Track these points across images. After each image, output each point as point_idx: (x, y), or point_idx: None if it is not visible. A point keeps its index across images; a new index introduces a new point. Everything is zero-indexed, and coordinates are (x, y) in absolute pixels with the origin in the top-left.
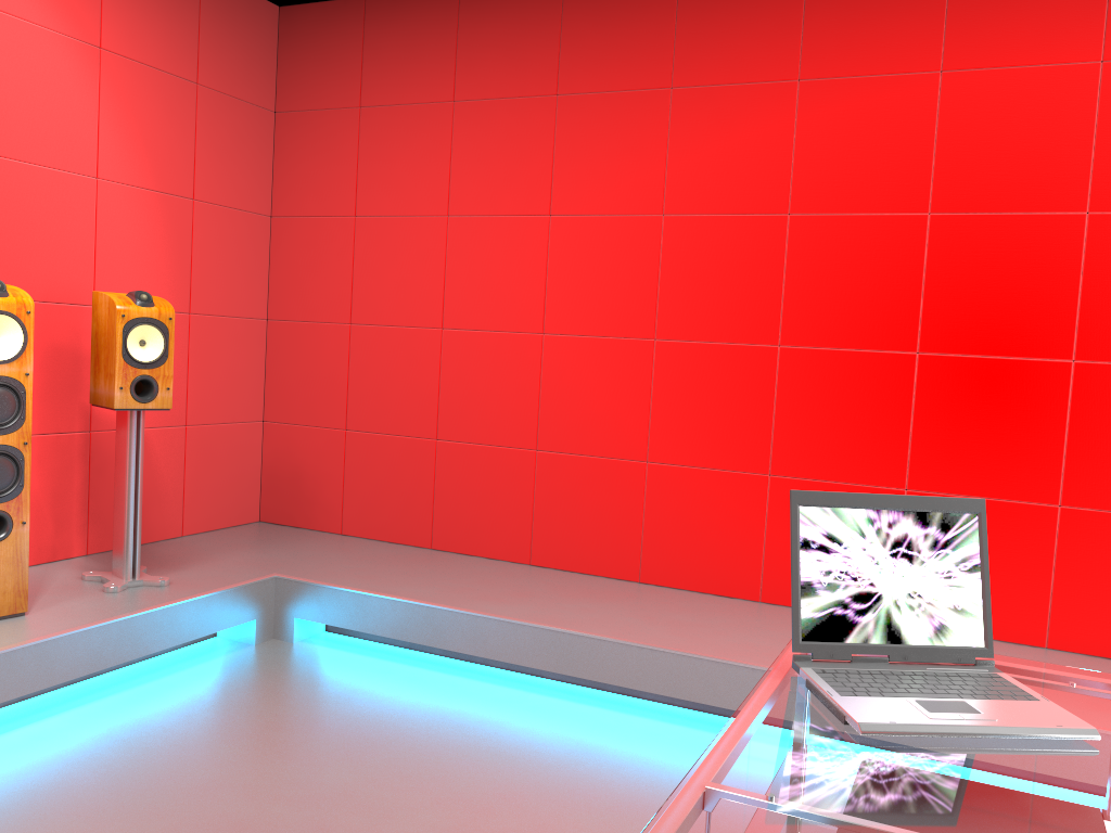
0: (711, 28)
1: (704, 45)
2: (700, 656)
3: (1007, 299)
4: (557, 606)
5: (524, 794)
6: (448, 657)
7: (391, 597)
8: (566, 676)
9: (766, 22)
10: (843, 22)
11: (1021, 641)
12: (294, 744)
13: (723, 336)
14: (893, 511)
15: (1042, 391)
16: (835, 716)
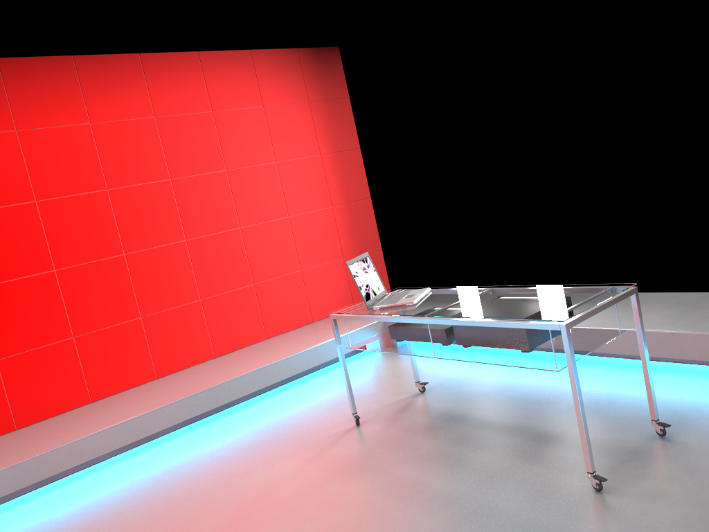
0: (31, 97)
1: (30, 106)
2: (197, 392)
3: (211, 209)
4: (95, 421)
5: (210, 465)
6: (40, 488)
7: (7, 466)
8: (118, 451)
9: (63, 94)
10: (103, 94)
11: (259, 340)
12: (85, 531)
13: (94, 257)
14: (359, 261)
15: (234, 242)
16: (400, 306)
